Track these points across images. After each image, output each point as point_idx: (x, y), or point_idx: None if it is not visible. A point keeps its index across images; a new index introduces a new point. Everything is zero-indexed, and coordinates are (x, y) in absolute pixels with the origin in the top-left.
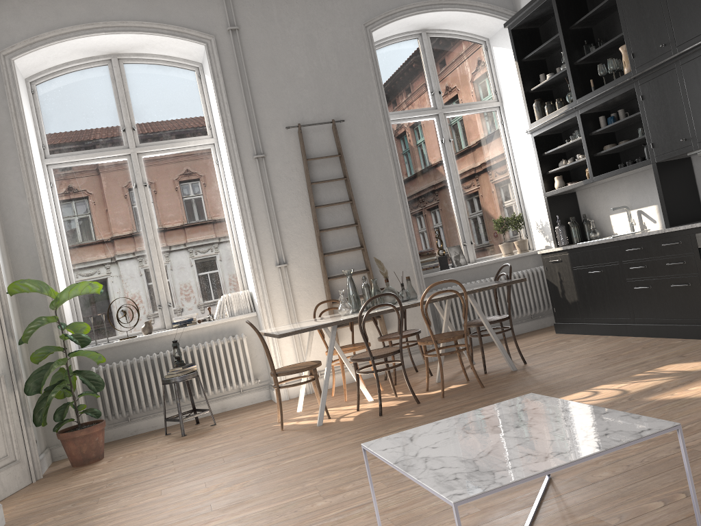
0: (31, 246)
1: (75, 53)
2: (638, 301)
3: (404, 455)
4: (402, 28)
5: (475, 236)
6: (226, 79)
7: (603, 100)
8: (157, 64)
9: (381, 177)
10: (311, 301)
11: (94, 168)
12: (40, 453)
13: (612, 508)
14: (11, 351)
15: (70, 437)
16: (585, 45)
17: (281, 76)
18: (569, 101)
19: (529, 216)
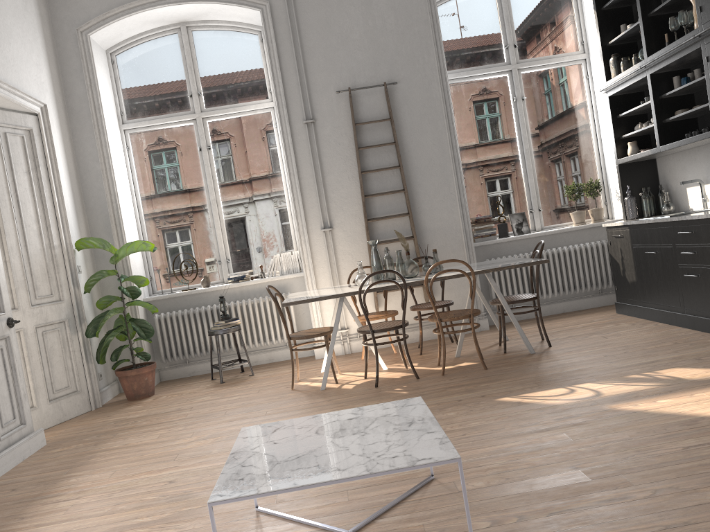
0: (104, 205)
1: (146, 24)
2: (688, 290)
3: (247, 447)
4: None
5: (544, 203)
6: (280, 44)
7: (671, 59)
8: (222, 29)
9: (434, 141)
10: (354, 265)
11: (164, 133)
12: (105, 385)
13: (445, 520)
14: (77, 299)
15: (123, 376)
16: None
17: (335, 38)
18: (641, 59)
19: (610, 182)
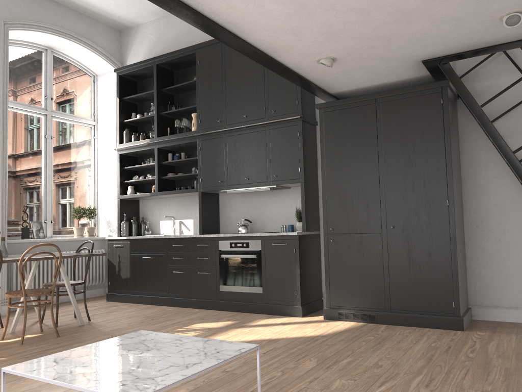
0: None
1: None
2: (174, 281)
3: (58, 373)
4: (33, 38)
5: (55, 217)
6: None
7: (175, 143)
8: None
9: None
10: None
11: None
12: None
13: None
14: None
15: None
16: (169, 104)
17: None
18: (151, 137)
19: (100, 210)
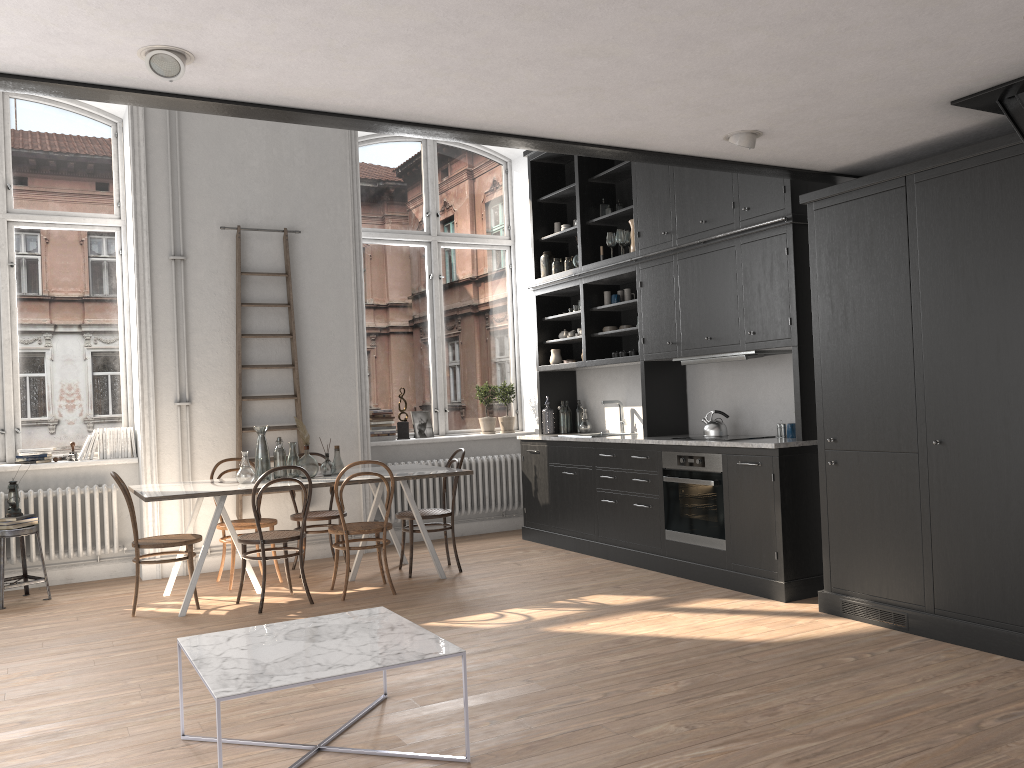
0: None
1: None
2: (604, 516)
3: (209, 653)
4: None
5: (452, 402)
6: (150, 151)
7: (606, 275)
8: (58, 107)
9: (337, 311)
10: (215, 455)
11: None
12: None
13: (418, 729)
14: None
15: None
16: (602, 204)
17: (227, 160)
18: (575, 265)
19: (524, 388)
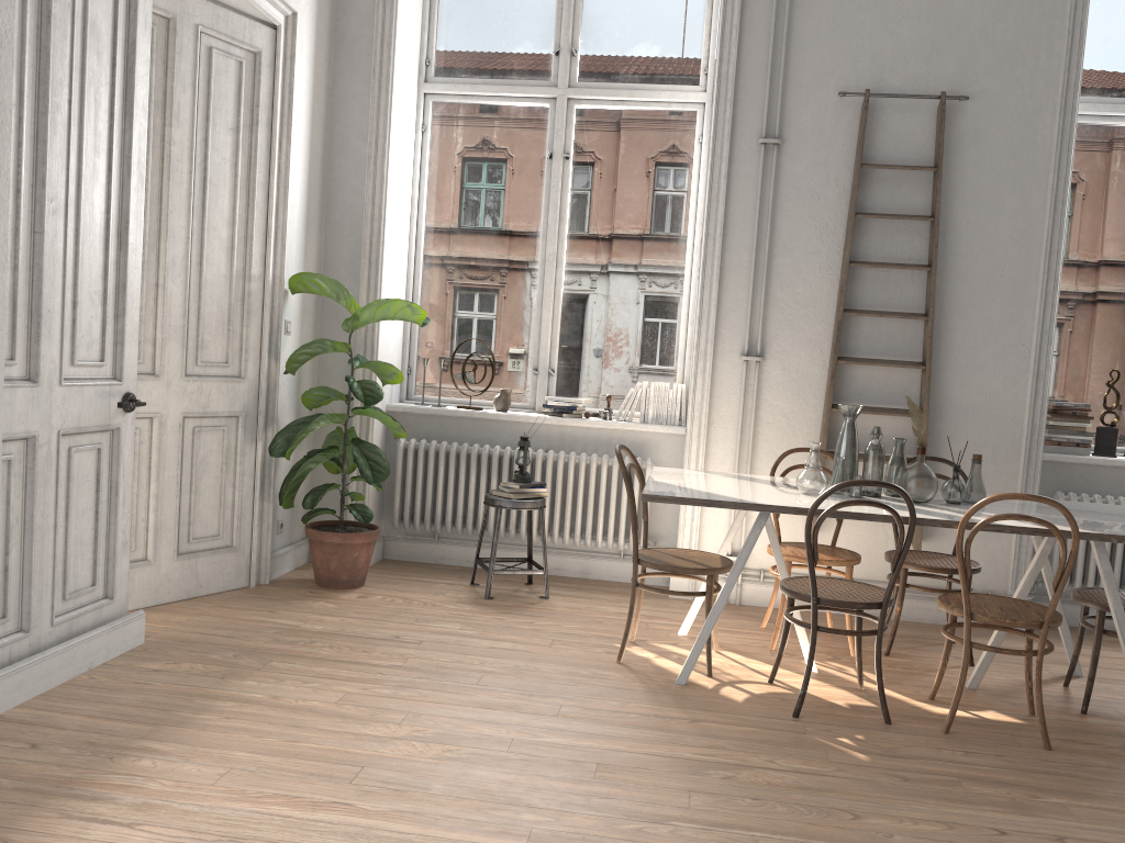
0: (358, 222)
1: None
2: None
3: None
4: None
5: None
6: None
7: None
8: None
9: (1015, 232)
10: (787, 439)
11: (493, 113)
12: (285, 544)
13: None
14: (269, 381)
15: (317, 539)
16: None
17: None
18: None
19: None
